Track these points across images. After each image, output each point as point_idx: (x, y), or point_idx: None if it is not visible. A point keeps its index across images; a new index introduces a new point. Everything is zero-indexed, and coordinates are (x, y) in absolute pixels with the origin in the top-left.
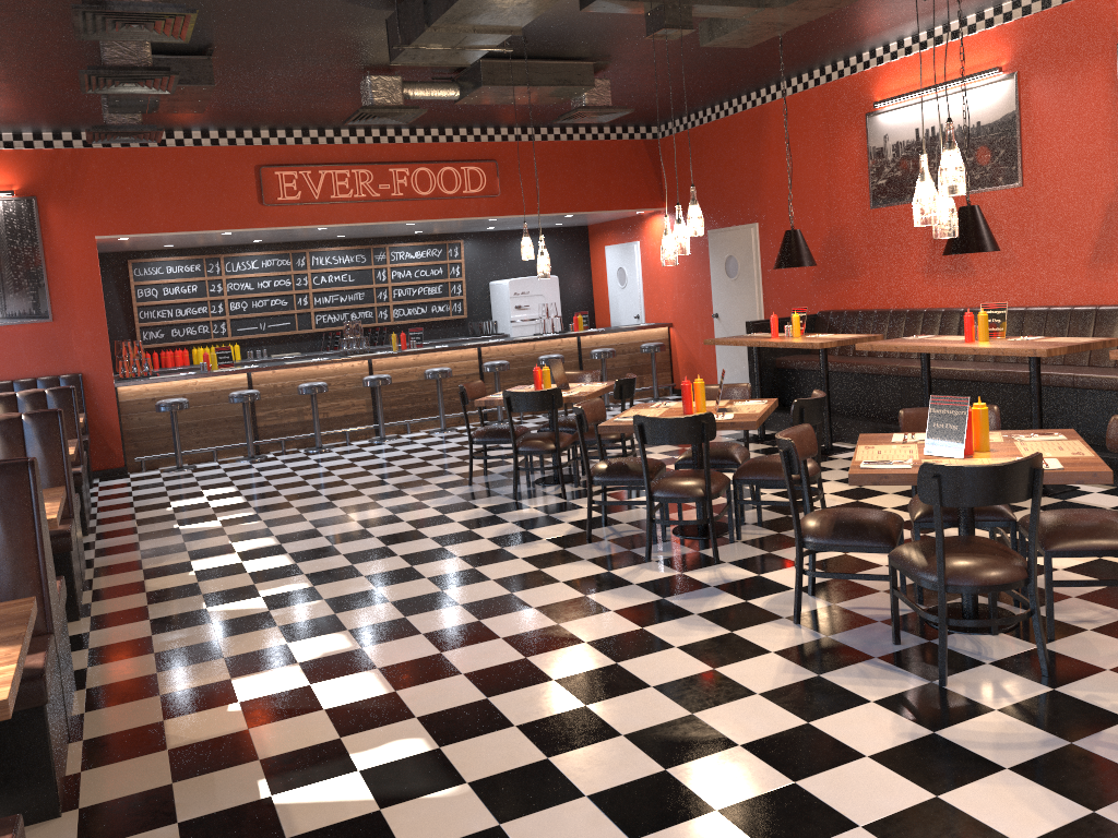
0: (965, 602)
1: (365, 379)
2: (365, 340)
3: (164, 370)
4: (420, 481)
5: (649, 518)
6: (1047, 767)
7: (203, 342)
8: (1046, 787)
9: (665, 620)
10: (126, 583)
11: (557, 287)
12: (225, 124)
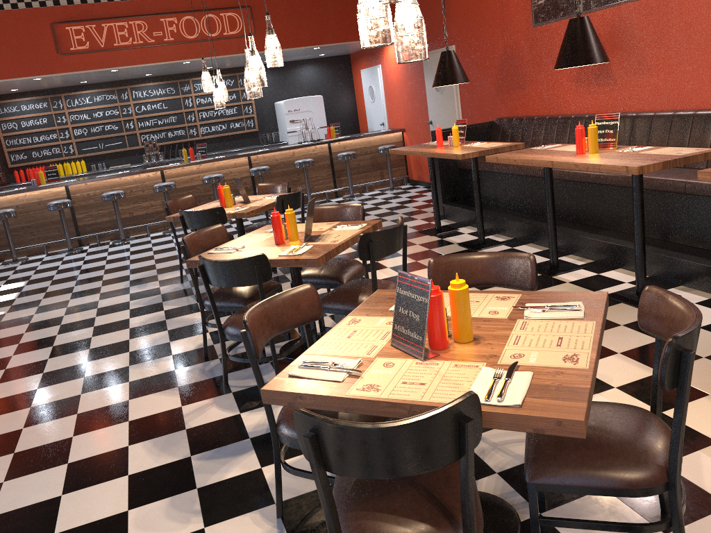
0: None
1: (154, 186)
2: (160, 155)
3: (22, 183)
4: (152, 277)
5: (222, 354)
6: None
7: (57, 160)
8: None
9: (160, 497)
10: None
11: (322, 104)
12: None
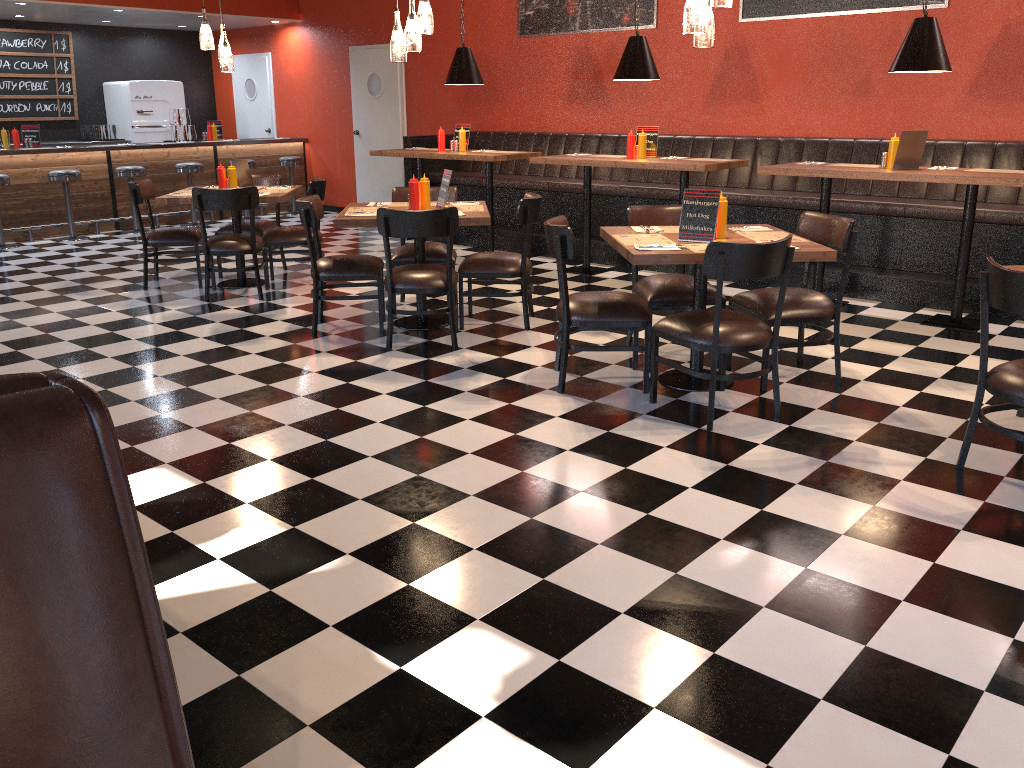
0: (694, 367)
1: None
2: None
3: None
4: (82, 287)
5: (391, 310)
6: (823, 480)
7: None
8: (832, 493)
9: (441, 398)
10: None
11: (182, 94)
12: None
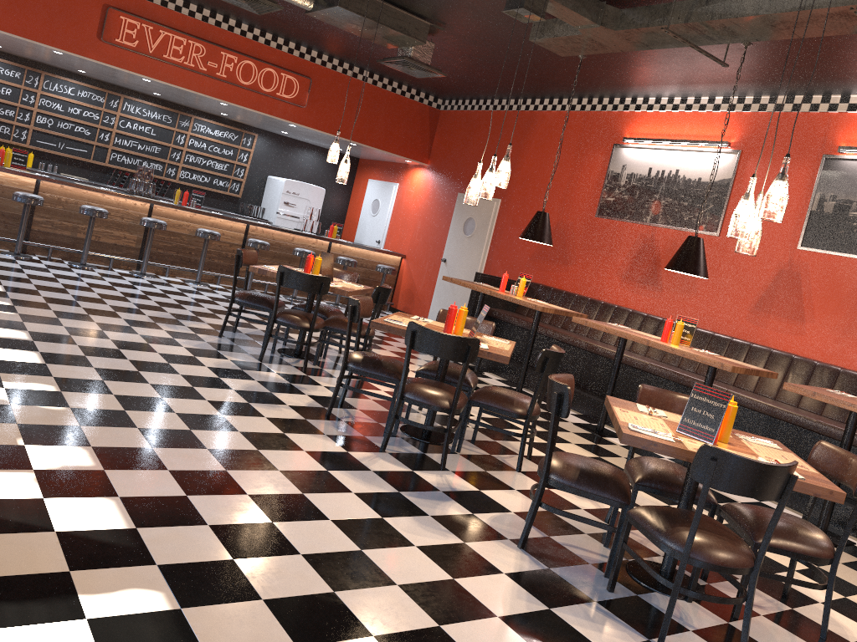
0: (666, 565)
1: (143, 219)
2: (152, 187)
3: None
4: (174, 321)
5: (394, 414)
6: None
7: (1, 141)
8: None
9: (403, 515)
10: None
11: (322, 198)
12: None
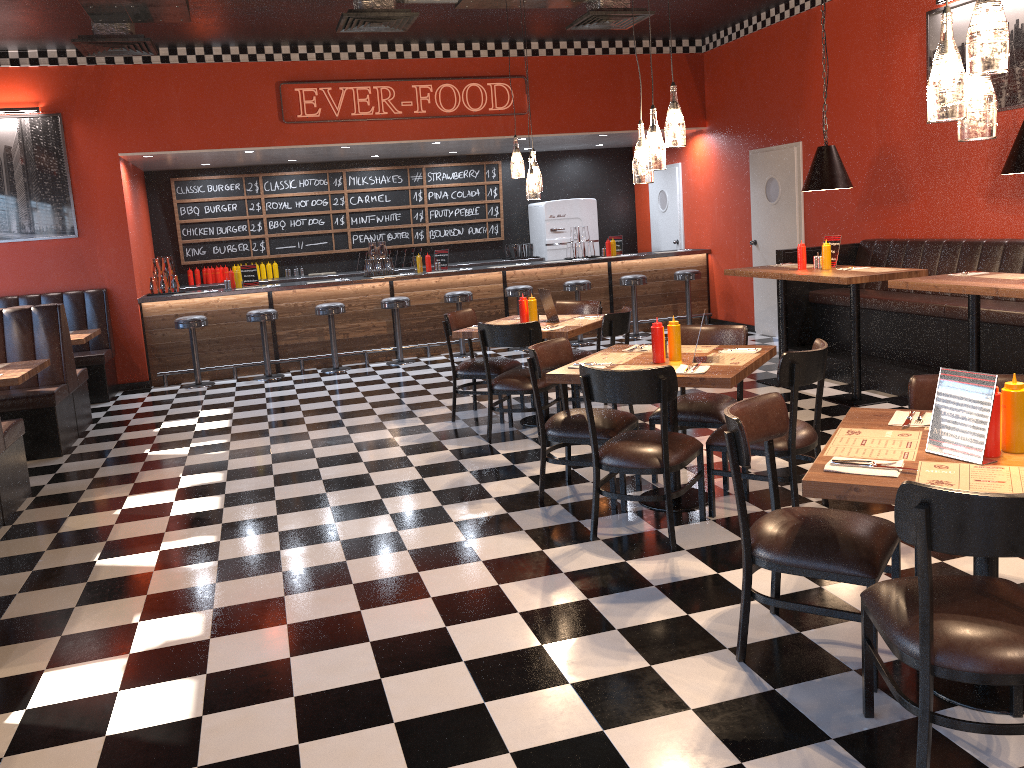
0: None
1: (382, 301)
2: (389, 262)
3: (201, 286)
4: (407, 413)
5: (595, 489)
6: None
7: (243, 259)
8: None
9: (575, 635)
10: (48, 519)
11: (595, 210)
12: (242, 39)
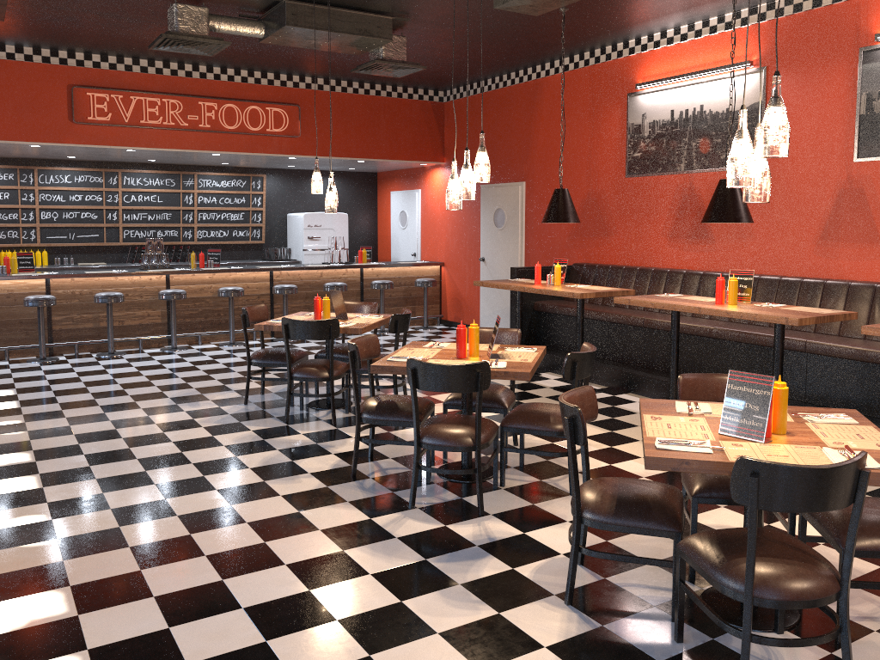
0: None
1: (161, 292)
2: (165, 257)
3: None
4: (199, 396)
5: (415, 465)
6: None
7: (12, 246)
8: None
9: (427, 591)
10: None
11: (346, 223)
12: (39, 42)
